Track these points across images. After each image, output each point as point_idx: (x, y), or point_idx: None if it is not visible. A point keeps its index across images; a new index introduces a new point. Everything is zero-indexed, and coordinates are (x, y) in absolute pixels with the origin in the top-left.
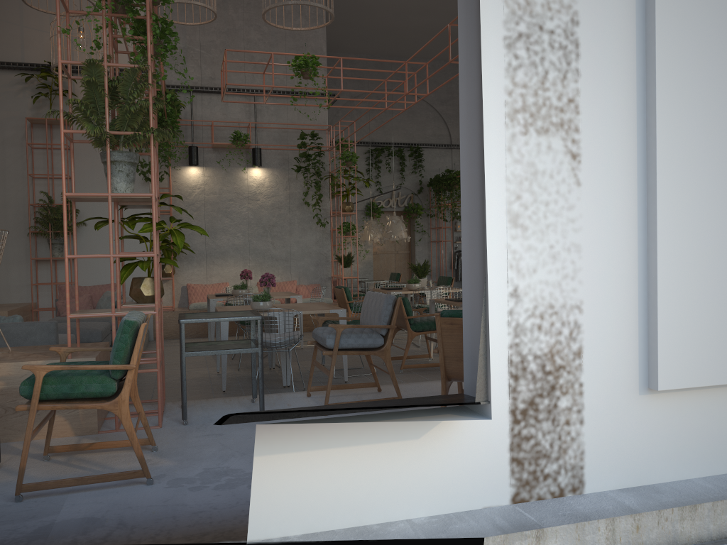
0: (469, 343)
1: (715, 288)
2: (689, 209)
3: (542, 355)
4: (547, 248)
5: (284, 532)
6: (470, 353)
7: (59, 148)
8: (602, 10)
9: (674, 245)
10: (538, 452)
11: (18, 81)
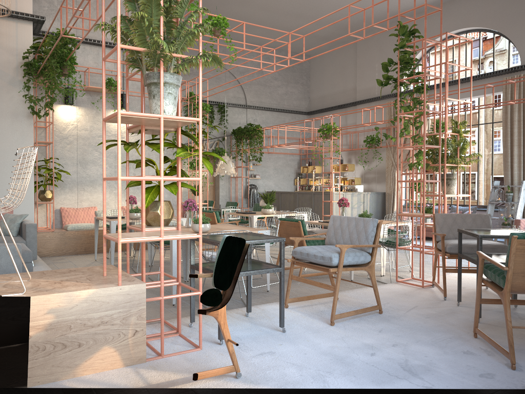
0: None
1: None
2: None
3: None
4: None
5: None
6: None
7: None
8: None
9: None
10: None
11: None
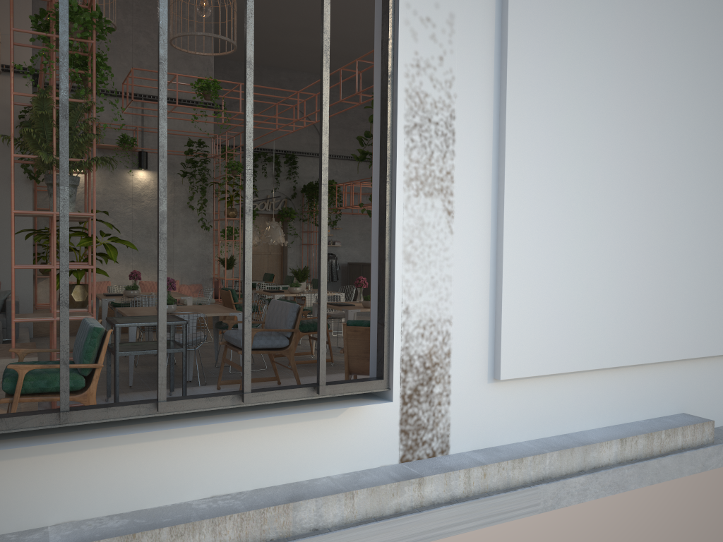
0: (375, 347)
1: (539, 308)
2: (524, 252)
3: (423, 355)
4: (429, 278)
5: (239, 488)
6: (375, 354)
7: None
8: (471, 109)
9: (513, 277)
10: (419, 425)
11: None
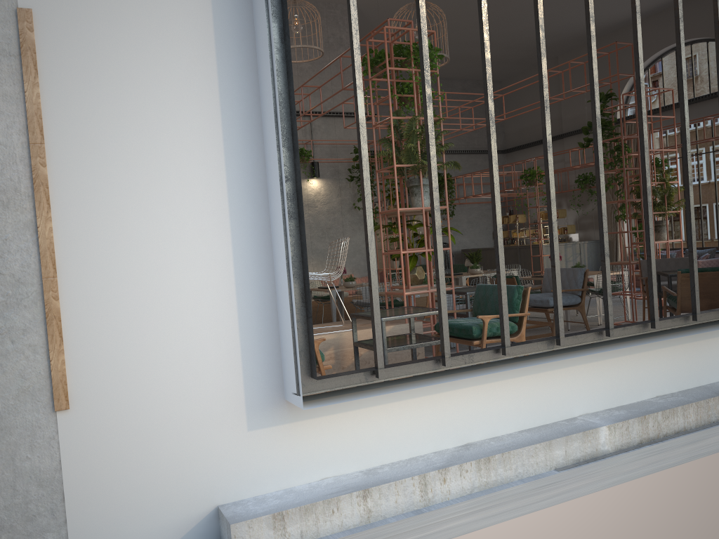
0: None
1: None
2: None
3: None
4: None
5: (670, 390)
6: None
7: None
8: None
9: None
10: None
11: None
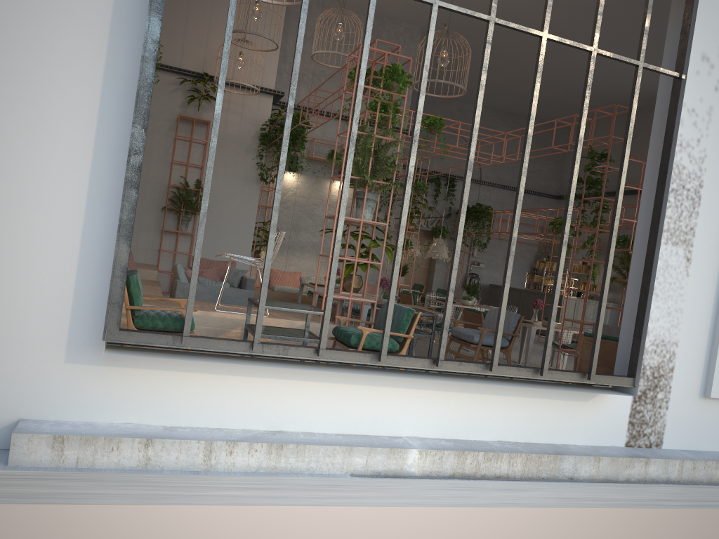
0: (622, 354)
1: None
2: None
3: (653, 367)
4: (666, 308)
5: (516, 439)
6: (622, 359)
7: (197, 142)
8: (715, 181)
9: None
10: (642, 420)
11: (173, 82)
